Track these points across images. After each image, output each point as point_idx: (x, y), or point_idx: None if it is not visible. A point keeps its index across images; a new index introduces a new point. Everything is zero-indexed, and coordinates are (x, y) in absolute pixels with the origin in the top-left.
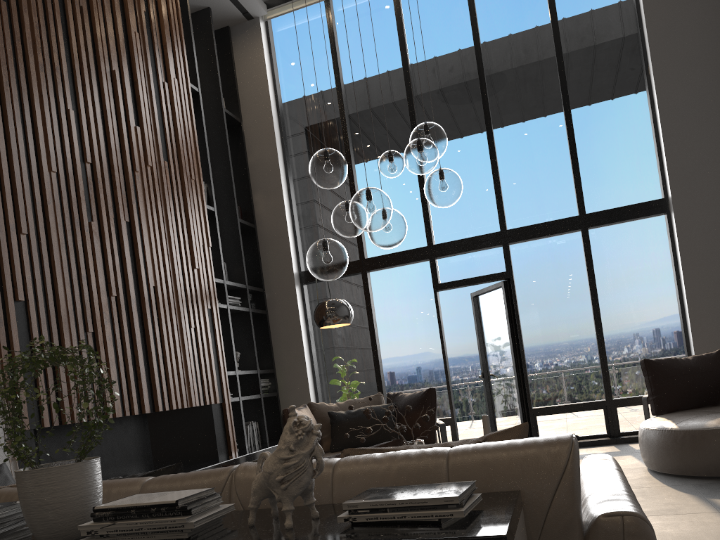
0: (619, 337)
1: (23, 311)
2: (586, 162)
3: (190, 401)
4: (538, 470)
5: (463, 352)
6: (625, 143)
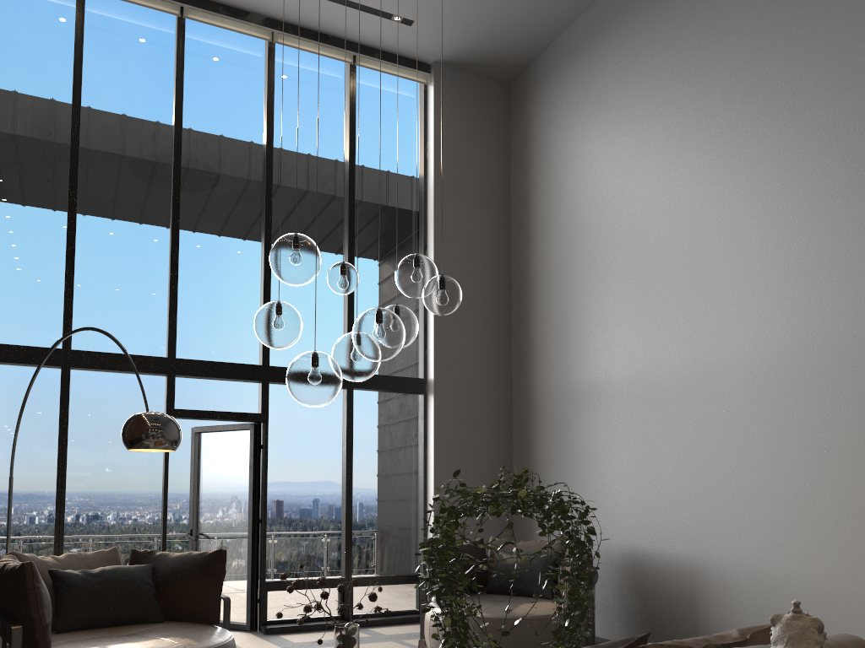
0: (364, 510)
1: None
2: None
3: None
4: None
5: None
6: None
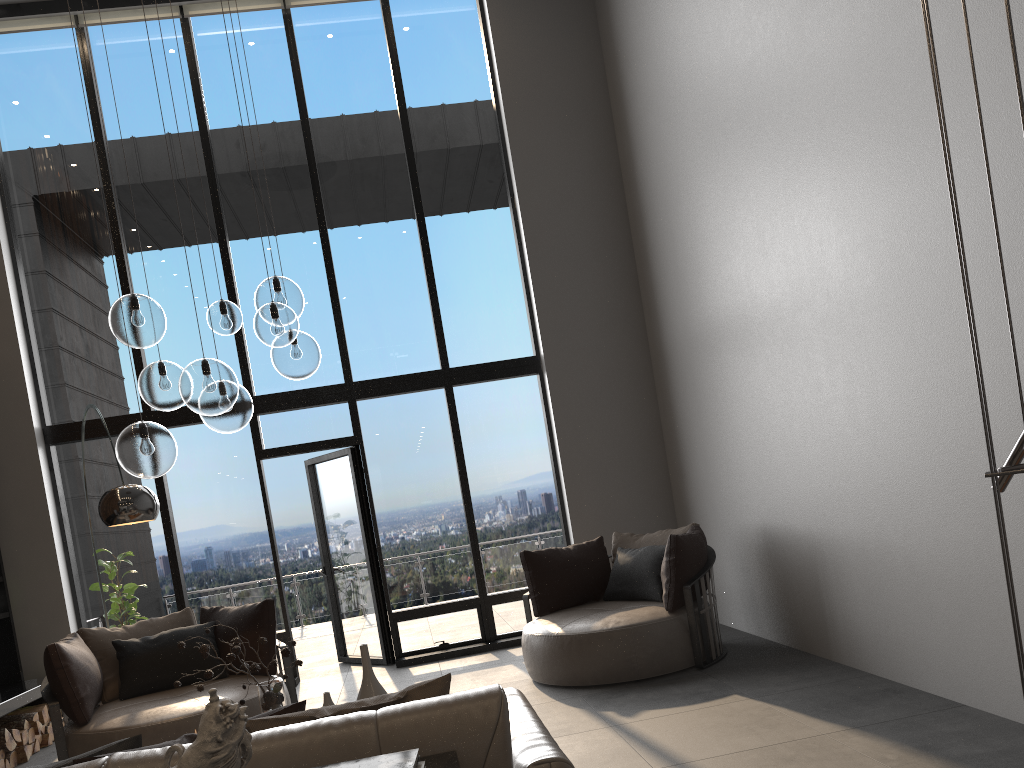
0: (492, 520)
1: None
2: (448, 303)
3: None
4: (472, 727)
5: (275, 524)
6: (491, 285)
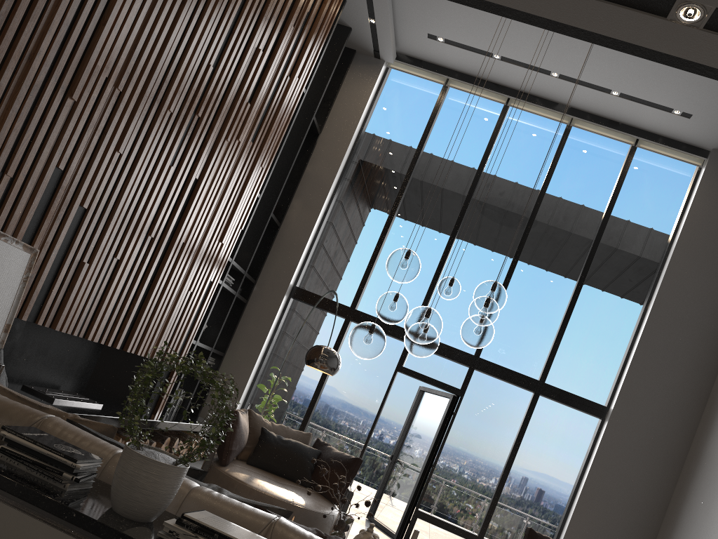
0: (515, 492)
1: (80, 216)
2: (567, 343)
3: (153, 353)
4: None
5: None
6: (602, 347)
